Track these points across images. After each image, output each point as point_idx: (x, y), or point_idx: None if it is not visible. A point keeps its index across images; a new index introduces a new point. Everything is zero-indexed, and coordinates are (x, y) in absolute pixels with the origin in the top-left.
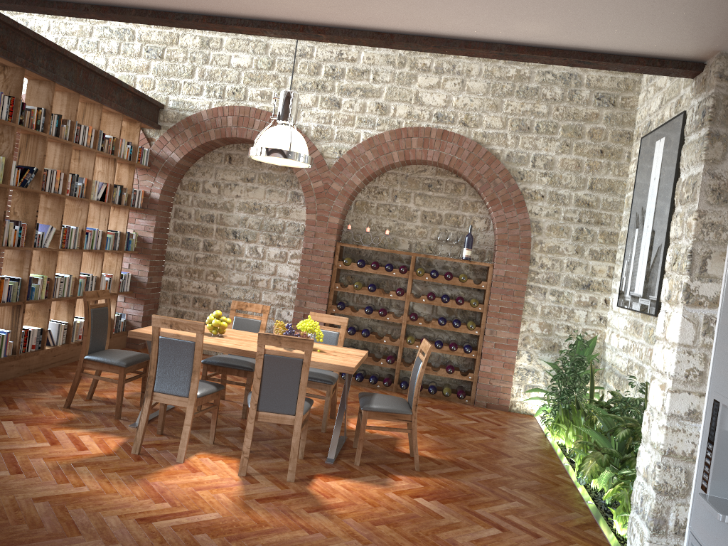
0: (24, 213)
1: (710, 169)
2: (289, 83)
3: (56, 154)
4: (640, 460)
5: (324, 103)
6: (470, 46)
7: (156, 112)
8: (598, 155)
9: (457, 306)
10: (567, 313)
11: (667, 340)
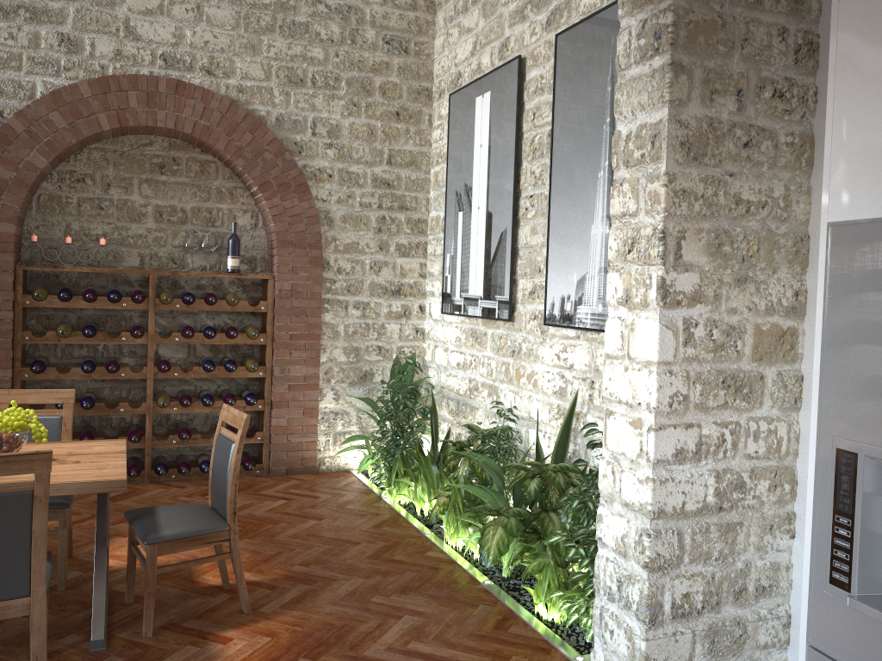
0: None
1: (676, 114)
2: None
3: None
4: (606, 527)
5: None
6: None
7: None
8: (394, 118)
9: (229, 341)
10: (377, 329)
11: (634, 358)
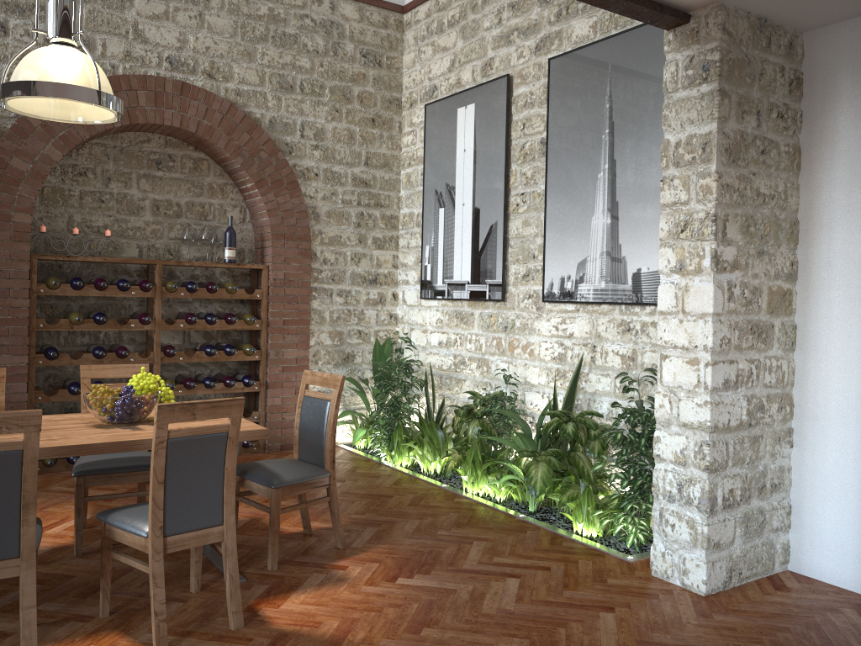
0: None
1: (721, 128)
2: None
3: None
4: (663, 446)
5: None
6: None
7: None
8: (370, 124)
9: (228, 327)
10: (357, 315)
11: (688, 312)
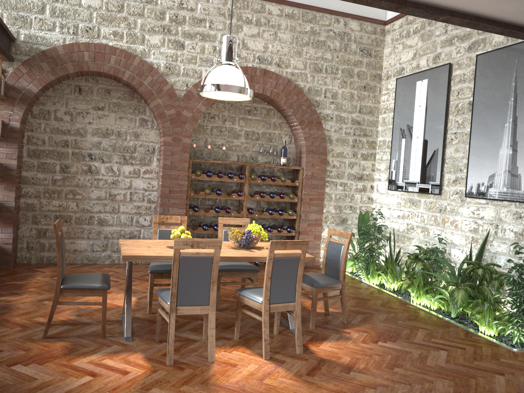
0: None
1: None
2: (139, 25)
3: None
4: None
5: (171, 44)
6: (454, 15)
7: (9, 45)
8: (363, 89)
9: (281, 200)
10: (350, 197)
11: None
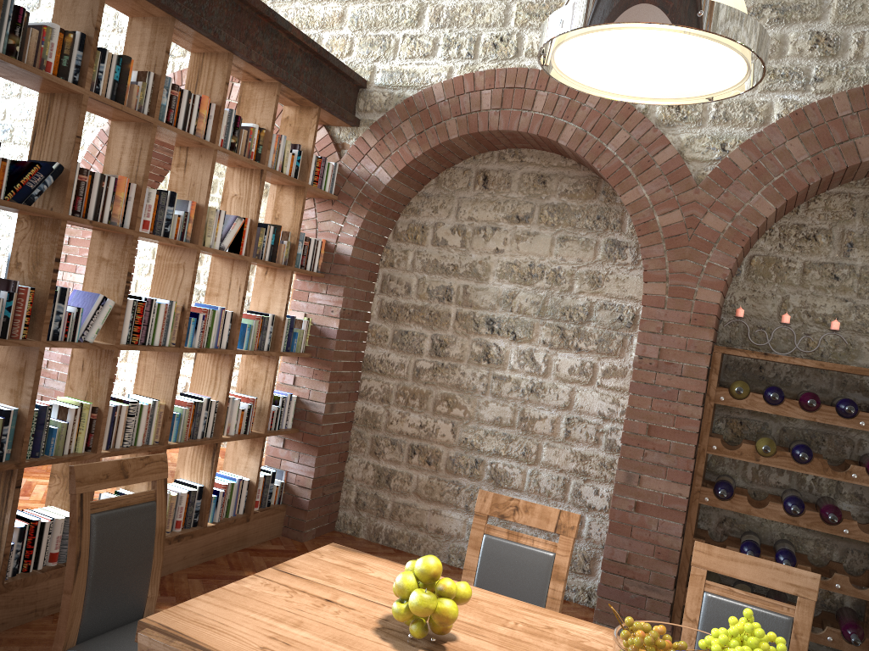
0: (33, 265)
1: None
2: None
3: (125, 146)
4: None
5: None
6: None
7: (351, 94)
8: None
9: None
10: None
11: None
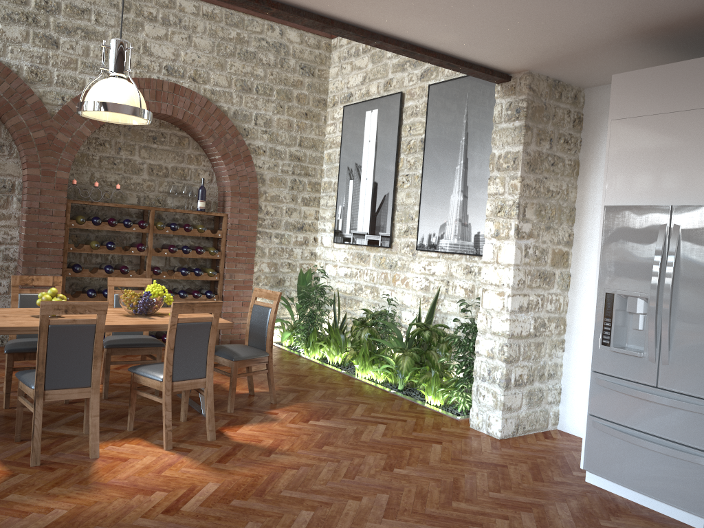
0: None
1: (525, 149)
2: None
3: None
4: (481, 346)
5: (38, 40)
6: (387, 41)
7: None
8: (304, 117)
9: (198, 256)
10: (288, 252)
11: (500, 263)
